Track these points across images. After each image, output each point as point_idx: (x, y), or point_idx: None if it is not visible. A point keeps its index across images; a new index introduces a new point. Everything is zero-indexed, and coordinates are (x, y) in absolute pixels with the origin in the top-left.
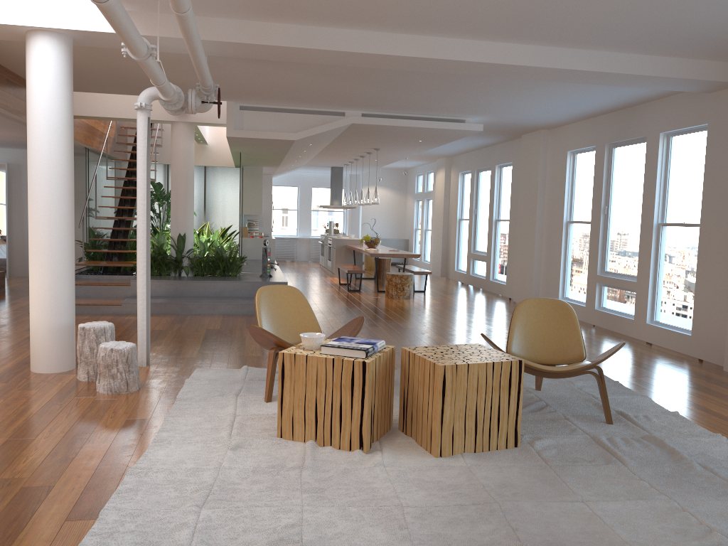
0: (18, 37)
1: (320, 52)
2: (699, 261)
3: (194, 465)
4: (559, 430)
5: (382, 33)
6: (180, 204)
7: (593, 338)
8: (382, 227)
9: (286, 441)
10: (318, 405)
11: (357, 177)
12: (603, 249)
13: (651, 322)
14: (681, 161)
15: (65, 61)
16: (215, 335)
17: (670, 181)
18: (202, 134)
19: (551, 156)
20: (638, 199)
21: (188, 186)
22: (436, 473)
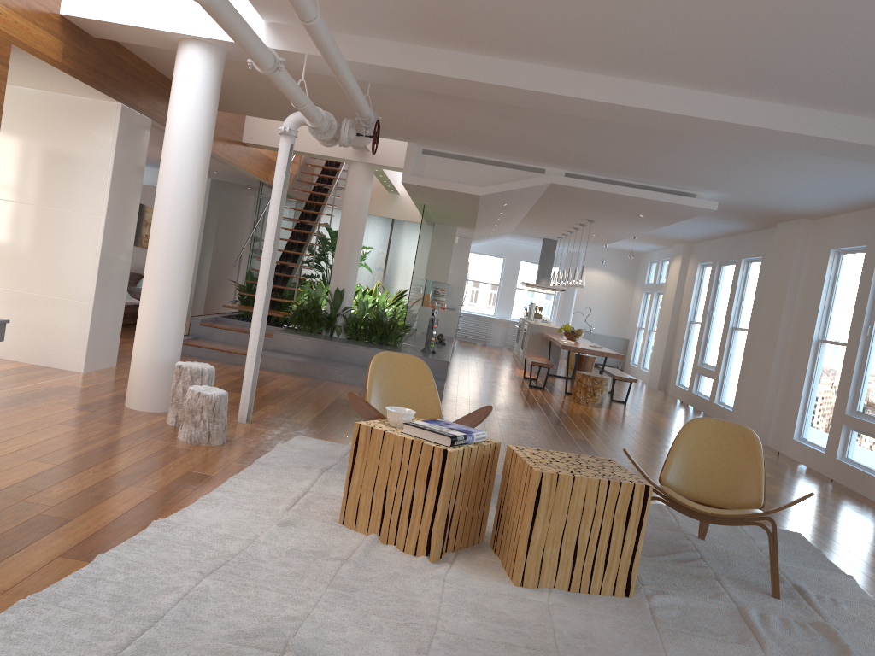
0: (172, 45)
1: (493, 88)
2: None
3: (228, 532)
4: (700, 590)
5: (571, 71)
6: (344, 254)
7: (821, 494)
8: (599, 319)
9: (347, 530)
10: (388, 493)
11: (576, 255)
12: (859, 382)
13: None
14: None
15: (212, 74)
16: (343, 405)
17: None
18: (391, 180)
19: (810, 253)
20: None
21: (356, 235)
22: (504, 603)
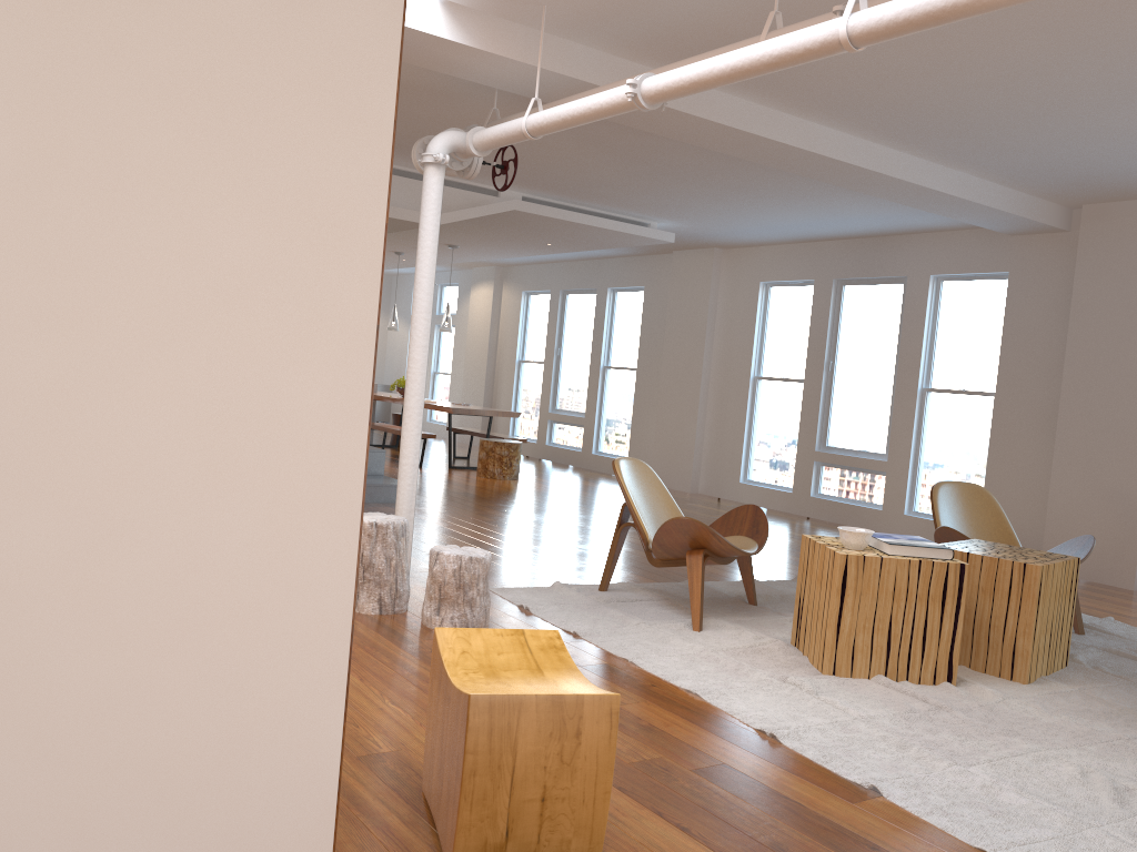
0: None
1: (682, 119)
2: (994, 438)
3: (820, 718)
4: None
5: (763, 107)
6: None
7: None
8: None
9: (847, 679)
10: (893, 625)
11: None
12: (824, 418)
13: (909, 513)
14: (957, 313)
15: None
16: None
17: (939, 336)
18: None
19: (727, 285)
20: (887, 355)
21: None
22: (1064, 701)
